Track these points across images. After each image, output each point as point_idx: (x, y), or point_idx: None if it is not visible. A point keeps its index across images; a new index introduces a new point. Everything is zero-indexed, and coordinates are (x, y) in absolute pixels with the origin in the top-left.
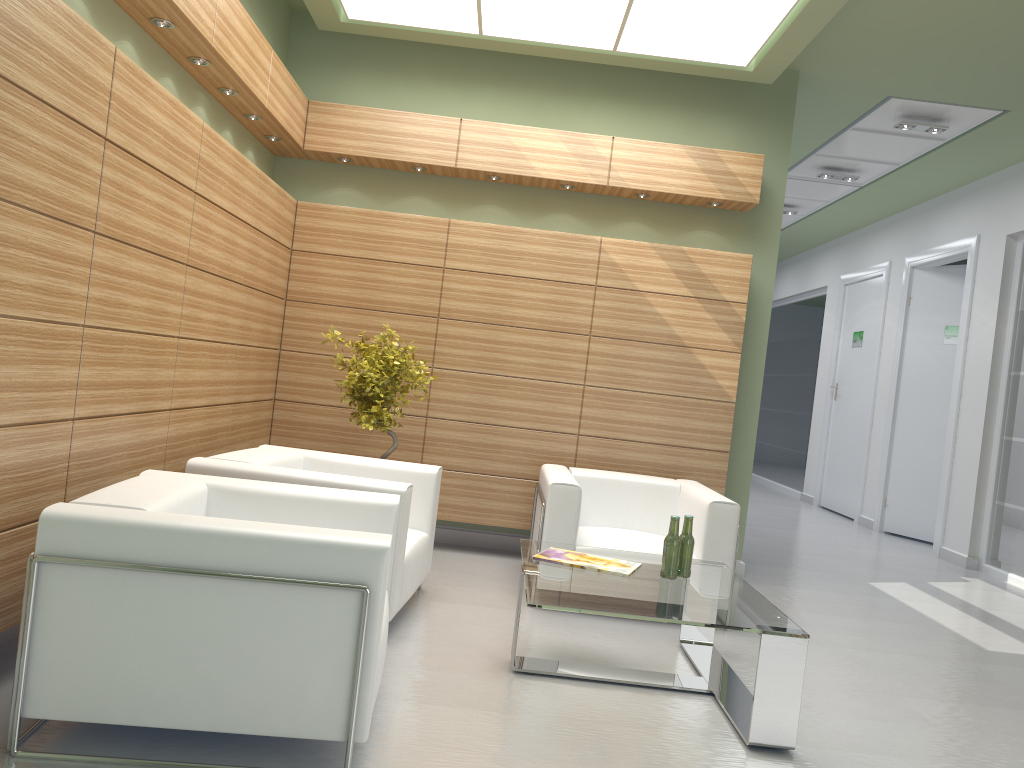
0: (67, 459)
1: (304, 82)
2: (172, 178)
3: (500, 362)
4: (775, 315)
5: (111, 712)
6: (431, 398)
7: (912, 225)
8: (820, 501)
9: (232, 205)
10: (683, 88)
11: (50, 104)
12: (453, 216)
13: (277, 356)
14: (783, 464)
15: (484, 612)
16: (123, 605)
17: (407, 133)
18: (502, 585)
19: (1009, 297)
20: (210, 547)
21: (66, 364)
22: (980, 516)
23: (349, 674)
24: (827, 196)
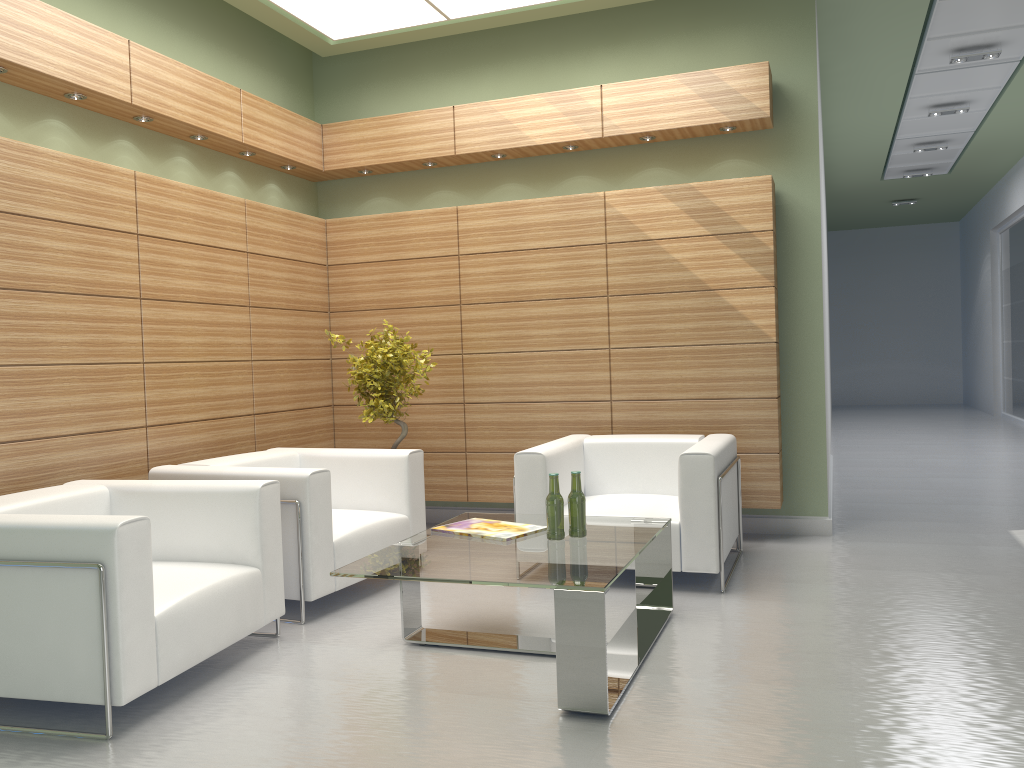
0: None
1: (330, 108)
2: (96, 227)
3: (524, 338)
4: (1018, 230)
5: None
6: (465, 384)
7: None
8: None
9: (206, 237)
10: (684, 12)
11: None
12: (475, 202)
13: (328, 365)
14: None
15: (459, 588)
16: None
17: (408, 133)
18: None
19: None
20: None
21: None
22: None
23: (101, 644)
24: (992, 81)
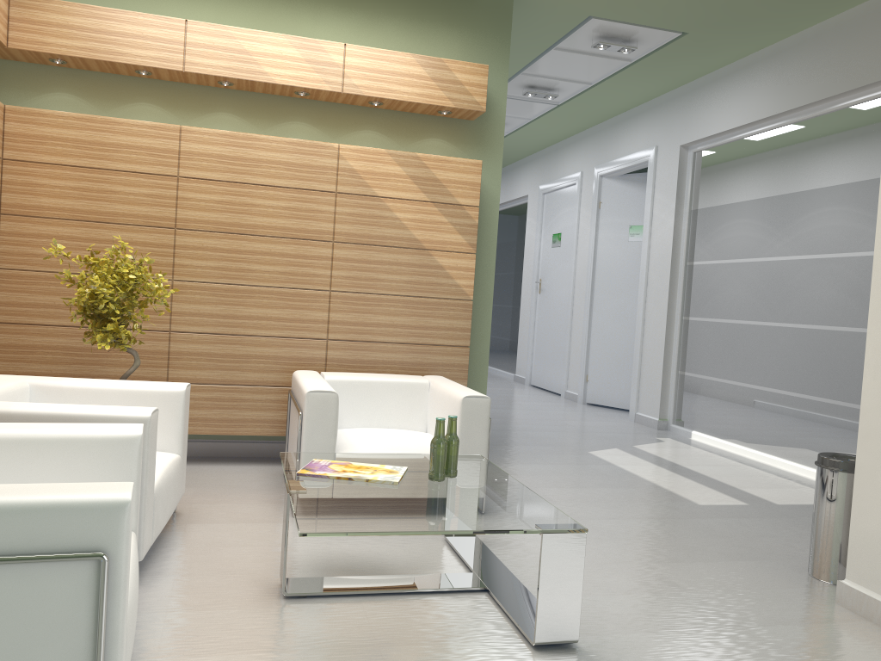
0: None
1: None
2: None
3: (244, 272)
4: None
5: None
6: (173, 312)
7: (599, 140)
8: (531, 381)
9: None
10: None
11: None
12: (184, 124)
13: None
14: (497, 351)
15: (246, 529)
16: None
17: (127, 33)
18: (262, 496)
19: (683, 199)
20: None
21: None
22: (667, 385)
23: None
24: (529, 114)
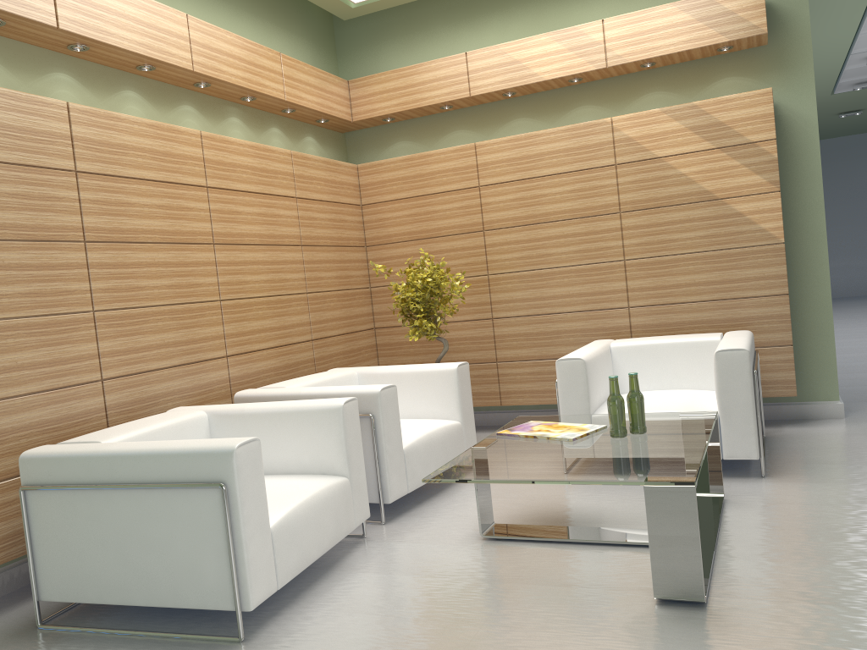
0: (103, 409)
1: (352, 66)
2: (173, 182)
3: (544, 257)
4: None
5: (87, 594)
6: (492, 301)
7: None
8: None
9: (262, 186)
10: None
11: (1, 161)
12: (488, 138)
13: (368, 293)
14: None
15: (513, 485)
16: (76, 515)
17: (425, 81)
18: None
19: None
20: (117, 466)
21: (80, 342)
22: None
23: (227, 556)
24: None
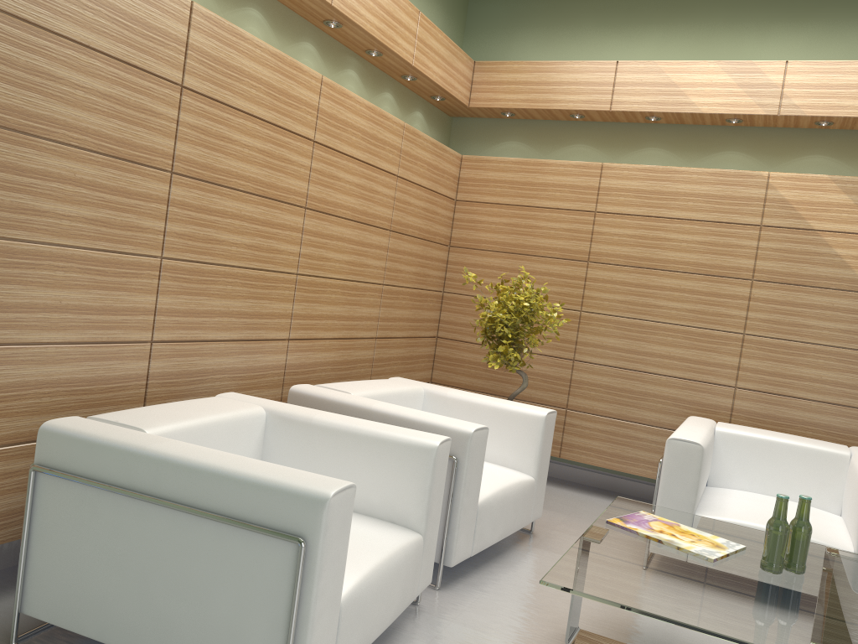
0: (144, 377)
1: (478, 47)
2: (281, 127)
3: (650, 307)
4: None
5: (83, 624)
6: (578, 341)
7: None
8: None
9: (368, 155)
10: None
11: (101, 51)
12: (613, 161)
13: (439, 297)
14: None
15: None
16: (95, 522)
17: (563, 81)
18: None
19: None
20: (164, 475)
21: (138, 291)
22: None
23: (284, 633)
24: None
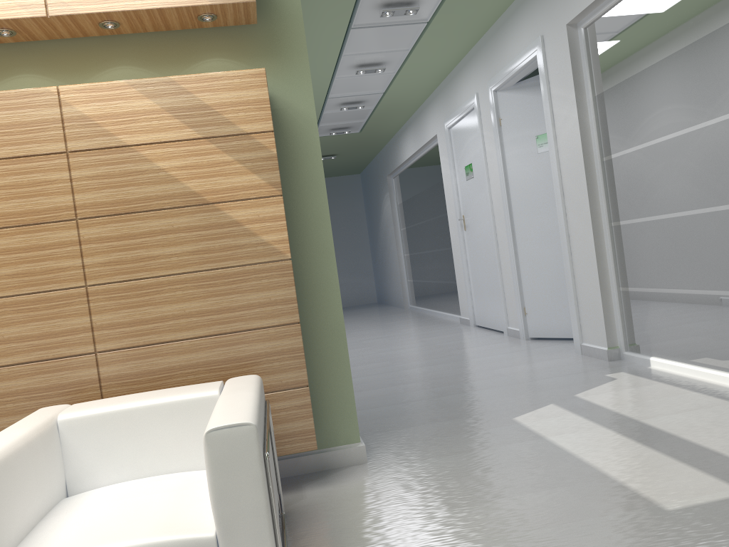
0: None
1: None
2: None
3: None
4: (409, 174)
5: None
6: None
7: (486, 53)
8: (475, 321)
9: None
10: None
11: None
12: None
13: None
14: (443, 295)
15: None
16: None
17: None
18: None
19: (584, 85)
20: None
21: None
22: (609, 306)
23: None
24: (404, 43)
